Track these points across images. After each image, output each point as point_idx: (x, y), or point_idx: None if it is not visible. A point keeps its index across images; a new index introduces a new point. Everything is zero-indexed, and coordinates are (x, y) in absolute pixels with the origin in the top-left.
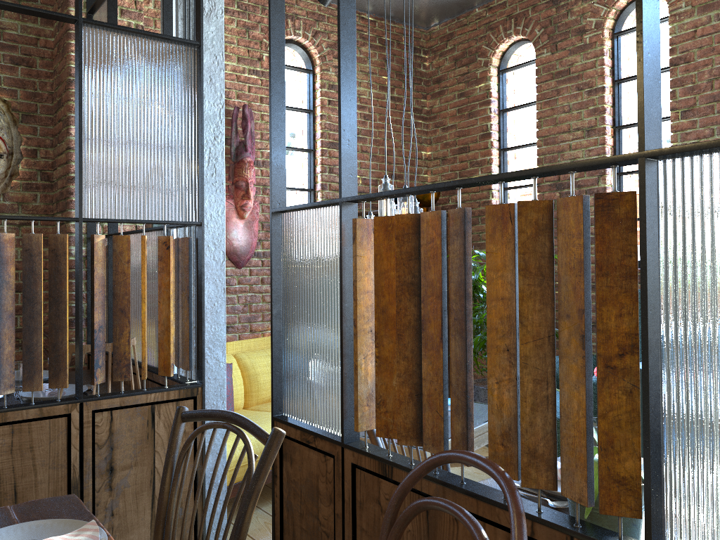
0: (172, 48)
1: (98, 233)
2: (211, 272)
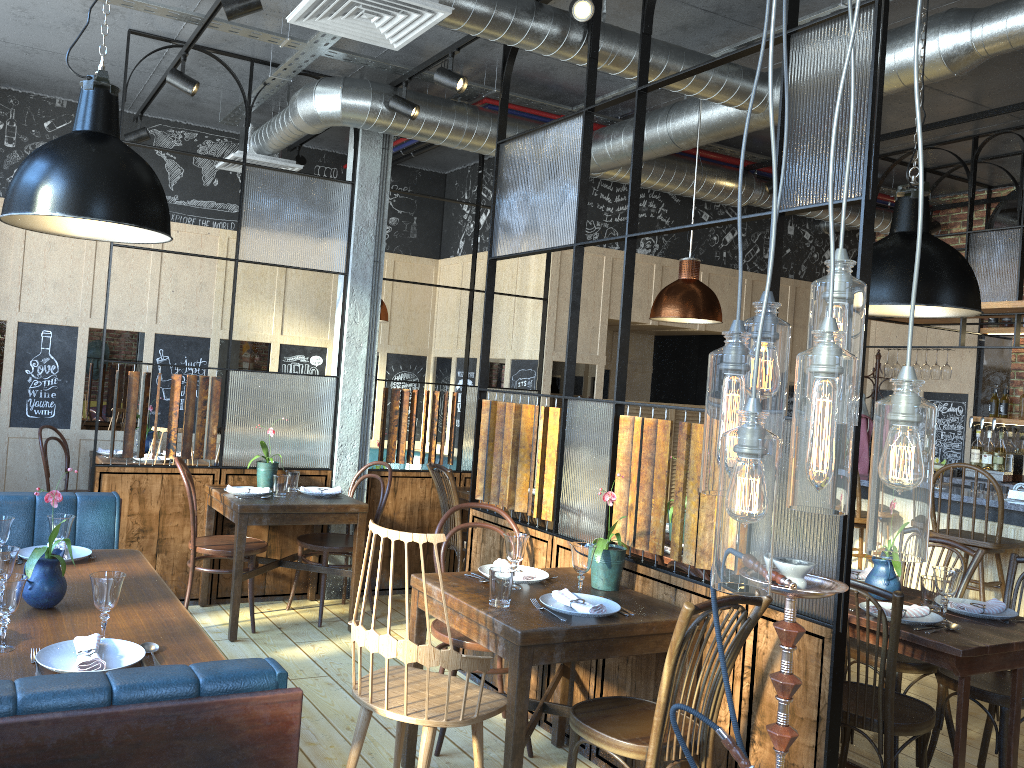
0: None
1: None
2: None
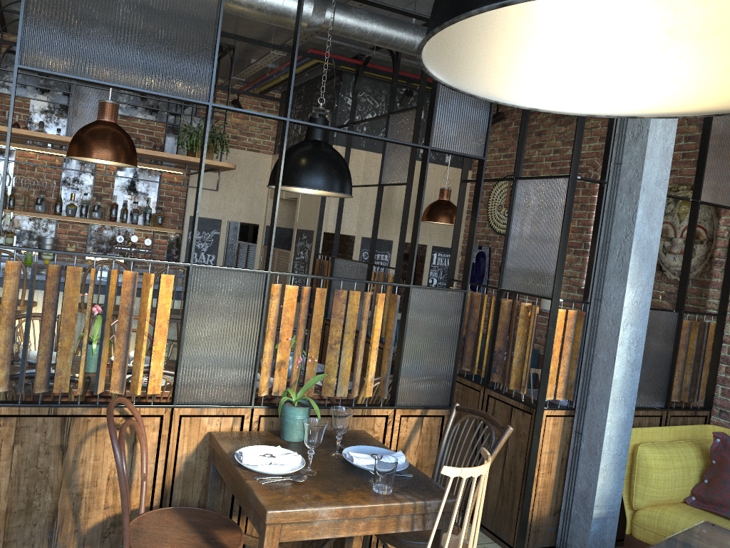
0: (556, 182)
1: (507, 297)
2: (606, 342)
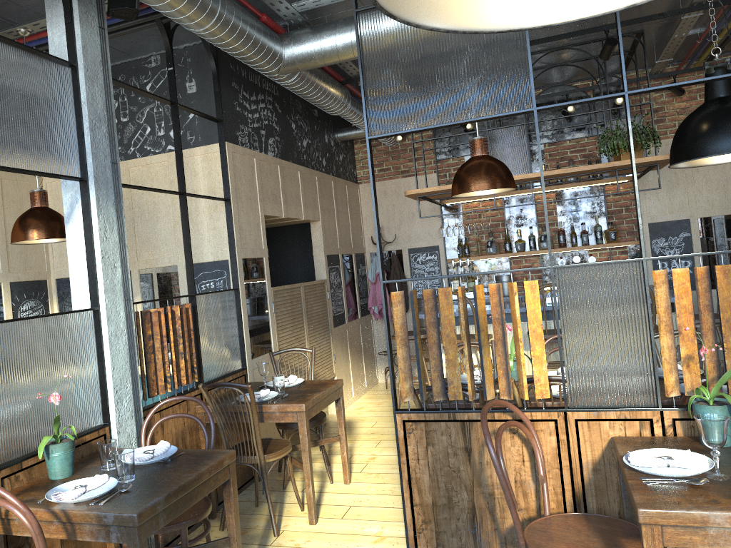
0: None
1: None
2: None
